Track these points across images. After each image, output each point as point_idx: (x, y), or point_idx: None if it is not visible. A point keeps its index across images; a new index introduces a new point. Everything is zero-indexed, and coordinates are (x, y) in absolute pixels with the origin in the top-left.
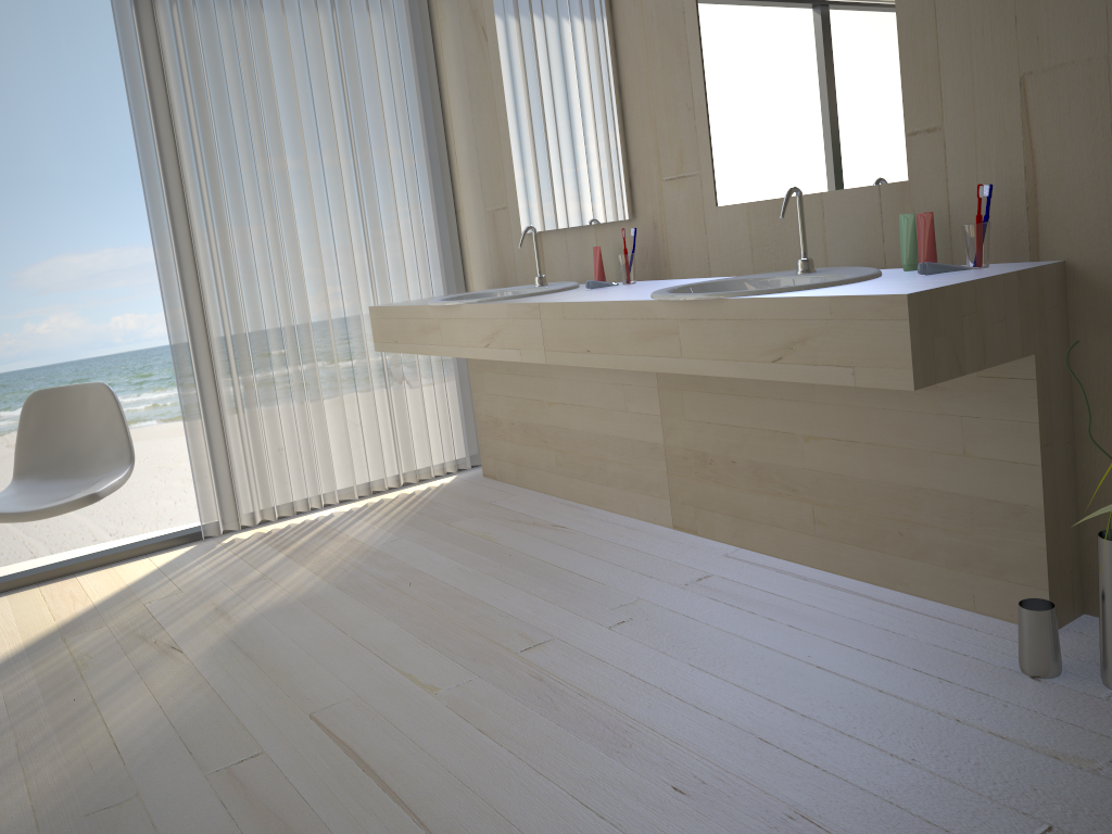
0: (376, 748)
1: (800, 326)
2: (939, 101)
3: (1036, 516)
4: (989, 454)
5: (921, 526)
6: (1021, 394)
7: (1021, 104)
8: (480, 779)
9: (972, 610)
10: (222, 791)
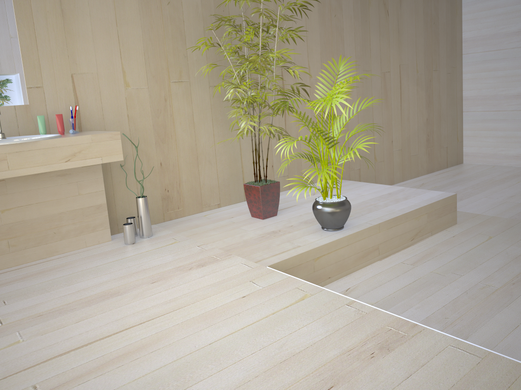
0: (67, 346)
1: (79, 146)
2: (41, 77)
3: (104, 206)
4: (88, 191)
5: (63, 226)
6: (97, 169)
7: (72, 82)
8: (118, 316)
9: (85, 247)
10: (68, 387)
